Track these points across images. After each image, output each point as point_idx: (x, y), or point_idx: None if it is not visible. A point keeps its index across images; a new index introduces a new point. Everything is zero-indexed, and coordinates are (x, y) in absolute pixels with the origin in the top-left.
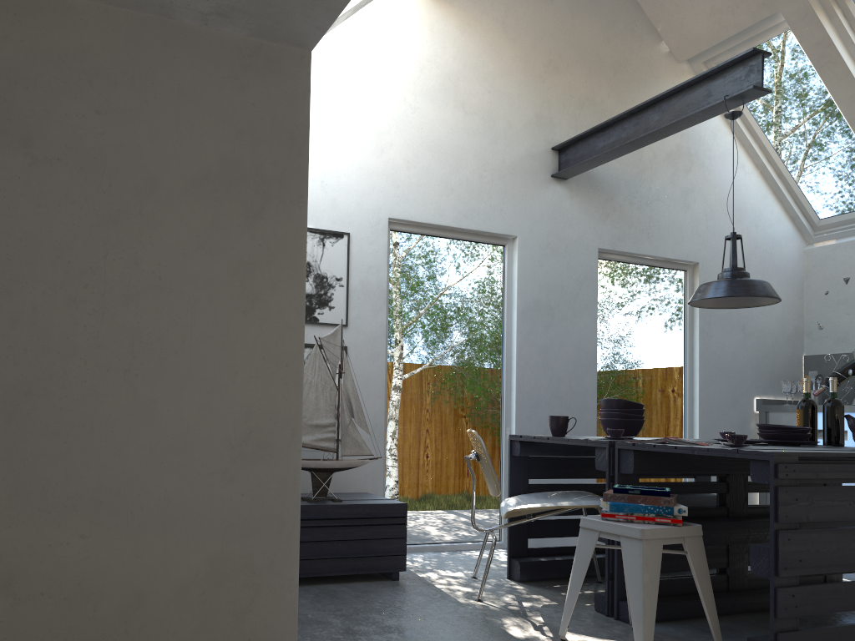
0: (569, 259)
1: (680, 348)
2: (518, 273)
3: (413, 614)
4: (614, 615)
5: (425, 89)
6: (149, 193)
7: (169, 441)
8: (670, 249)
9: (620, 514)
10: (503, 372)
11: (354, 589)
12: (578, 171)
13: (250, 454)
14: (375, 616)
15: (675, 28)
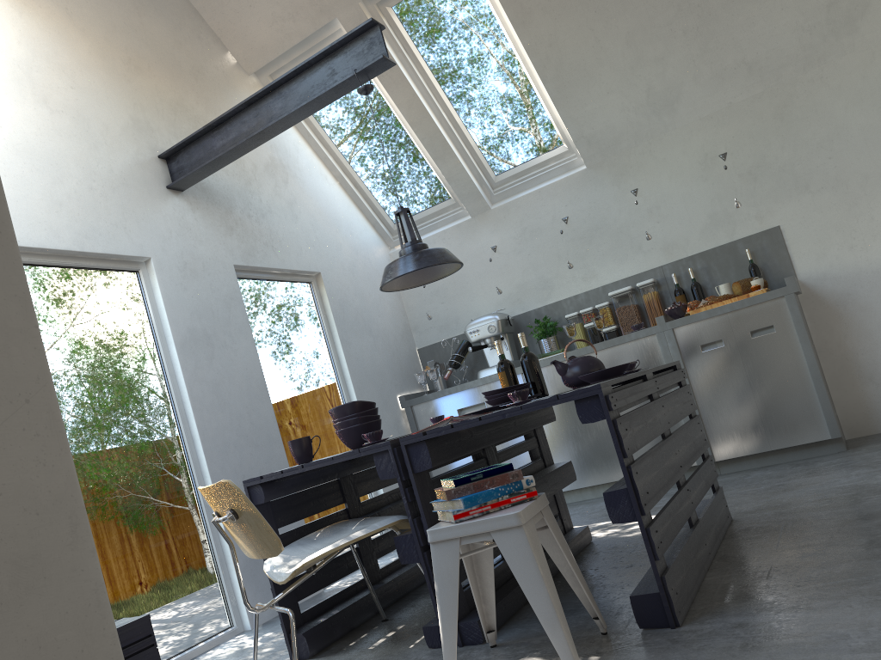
0: (210, 279)
1: (328, 361)
2: (165, 300)
3: None
4: (459, 642)
5: None
6: None
7: None
8: (295, 260)
9: (474, 508)
10: (179, 421)
11: None
12: (197, 178)
13: (6, 589)
14: None
15: (240, 38)
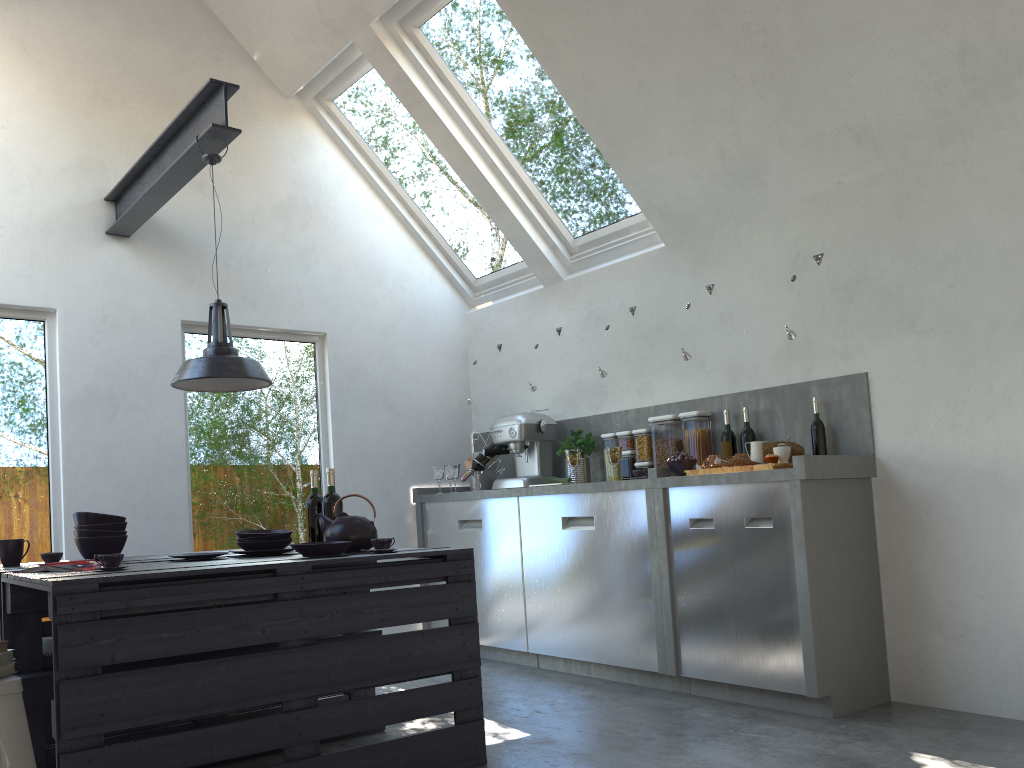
0: (138, 334)
1: (311, 435)
2: (61, 355)
3: None
4: None
5: None
6: None
7: None
8: (286, 318)
9: None
10: (50, 481)
11: None
12: (130, 227)
13: None
14: None
15: (269, 57)
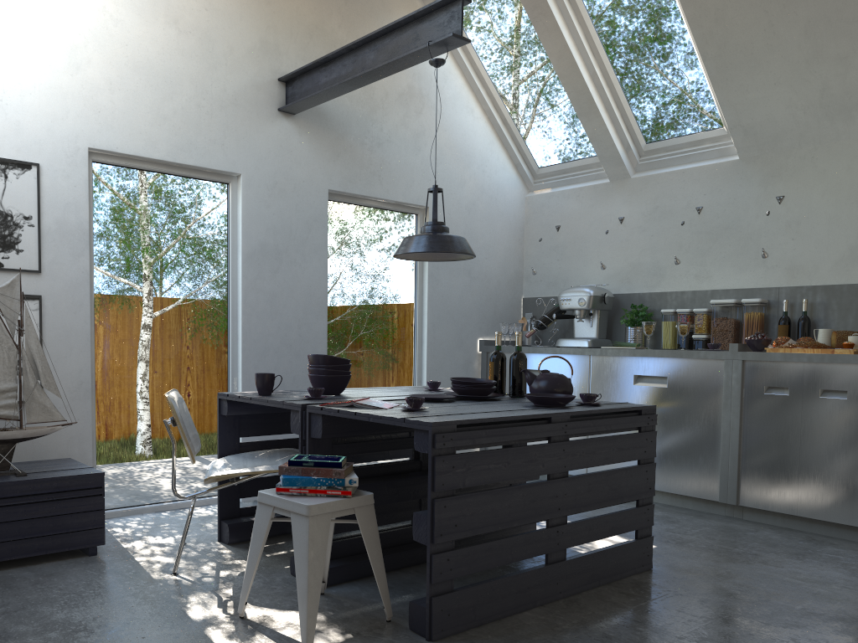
0: (297, 200)
1: (410, 292)
2: (243, 214)
3: (92, 601)
4: None
5: None
6: None
7: None
8: (401, 192)
9: (294, 488)
10: (229, 320)
11: (38, 573)
12: (304, 107)
13: None
14: (45, 609)
15: None
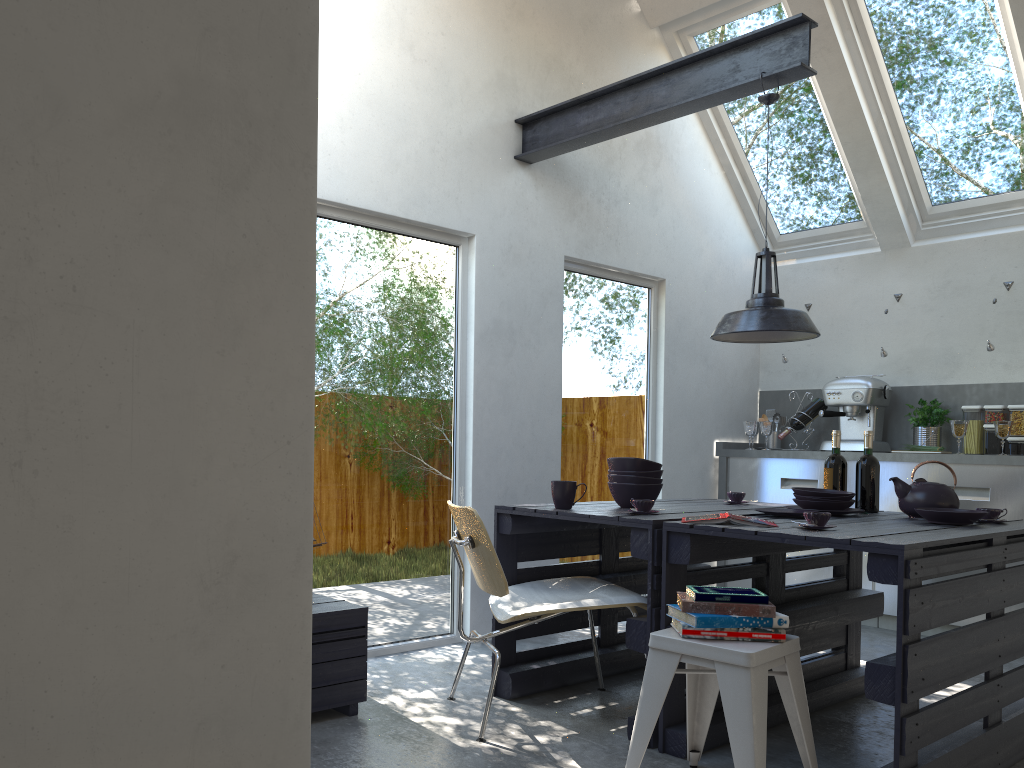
0: (533, 268)
1: (643, 382)
2: (477, 284)
3: None
4: (660, 747)
5: (364, 18)
6: (48, 124)
7: (99, 587)
8: (638, 261)
9: (707, 630)
10: (457, 415)
11: None
12: (549, 154)
13: (234, 596)
14: None
15: None
